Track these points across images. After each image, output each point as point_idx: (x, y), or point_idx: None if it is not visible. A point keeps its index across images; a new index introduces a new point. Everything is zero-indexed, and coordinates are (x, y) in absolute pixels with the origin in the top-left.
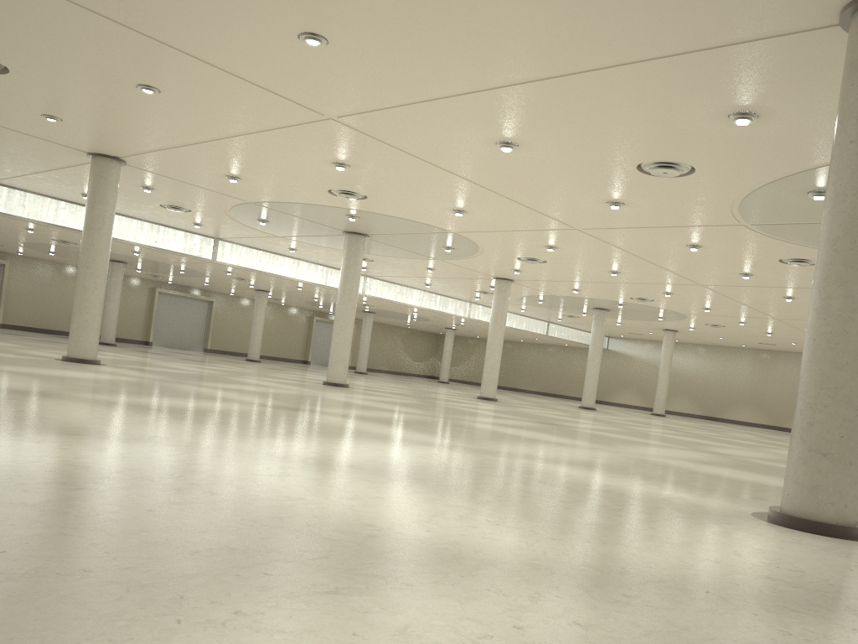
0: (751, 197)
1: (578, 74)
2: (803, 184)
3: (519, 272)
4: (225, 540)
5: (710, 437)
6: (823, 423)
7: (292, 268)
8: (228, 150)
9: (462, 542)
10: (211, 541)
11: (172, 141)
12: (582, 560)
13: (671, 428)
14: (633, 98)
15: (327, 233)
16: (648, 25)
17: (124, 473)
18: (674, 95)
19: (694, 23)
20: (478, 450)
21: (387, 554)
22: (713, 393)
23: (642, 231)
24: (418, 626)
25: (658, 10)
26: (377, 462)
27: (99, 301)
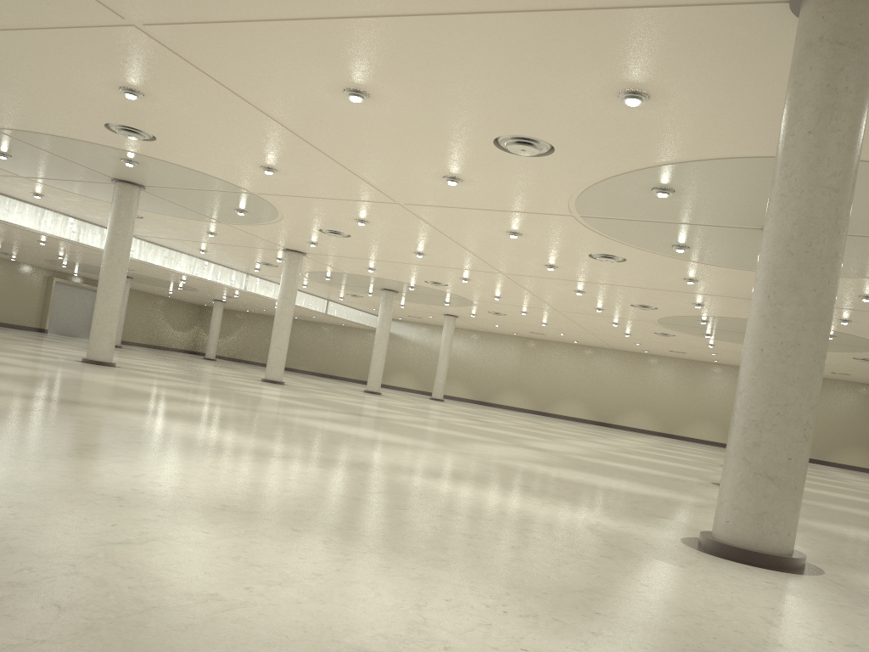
0: (595, 187)
1: (478, 14)
2: (653, 179)
3: (316, 246)
4: None
5: (508, 427)
6: (771, 443)
7: (34, 218)
8: None
9: None
10: None
11: None
12: None
13: (467, 417)
14: (527, 56)
15: (90, 179)
16: None
17: None
18: (573, 59)
19: None
20: (339, 462)
21: None
22: (485, 379)
23: (468, 213)
24: None
25: None
26: (250, 495)
27: None
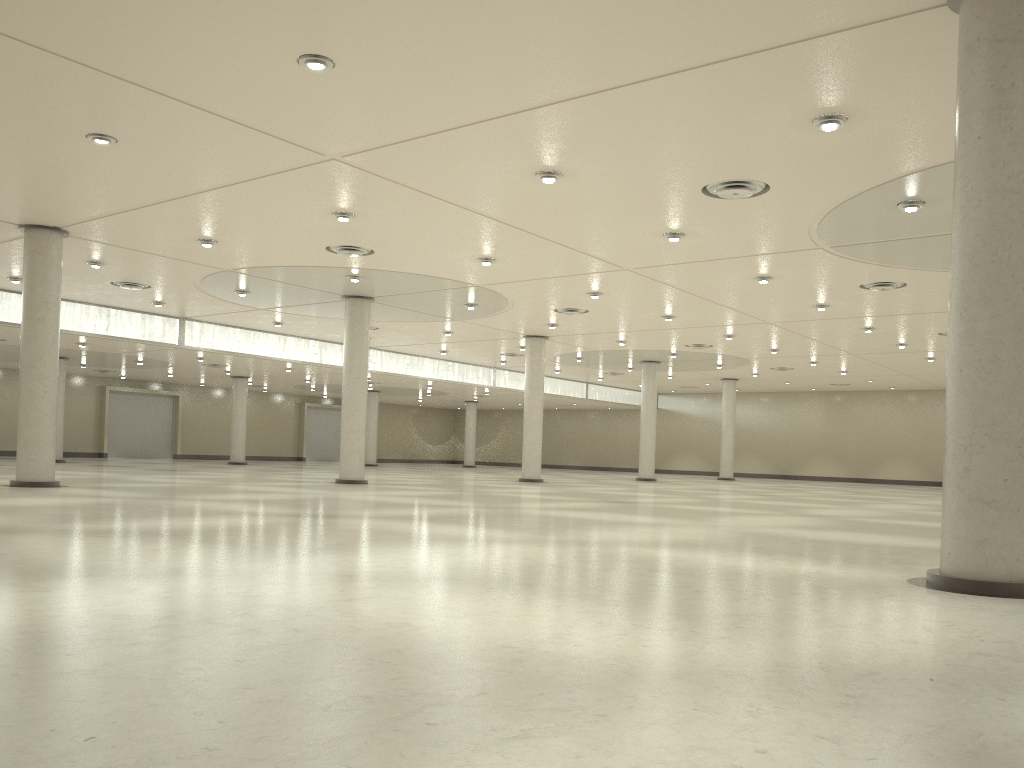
0: (832, 215)
1: (639, 83)
2: (893, 194)
3: (556, 327)
4: (352, 687)
5: (799, 498)
6: (982, 466)
7: (278, 347)
8: (201, 208)
9: (624, 654)
10: (336, 690)
11: (130, 202)
12: (771, 659)
13: (751, 493)
14: (703, 108)
15: (322, 300)
16: (725, 19)
17: (176, 617)
18: (750, 100)
19: (779, 14)
20: (563, 542)
21: (551, 680)
22: (784, 447)
23: (703, 266)
24: (650, 766)
25: (737, 0)
26: (461, 569)
27: (51, 408)
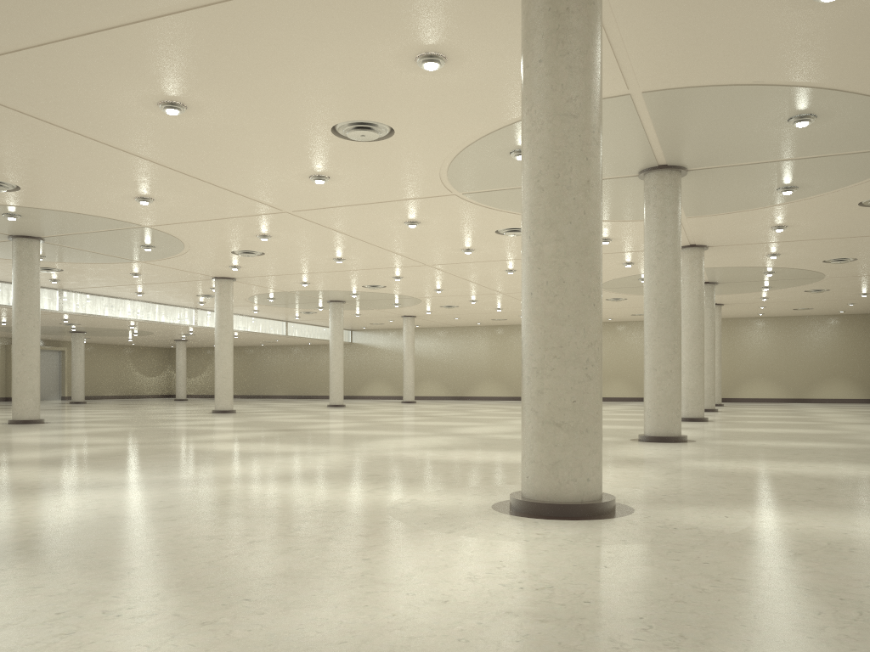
0: (457, 161)
1: (230, 1)
2: (505, 142)
3: (239, 269)
4: None
5: (457, 417)
6: (553, 388)
7: None
8: None
9: None
10: None
11: None
12: None
13: (419, 414)
14: (305, 37)
15: None
16: None
17: None
18: (350, 31)
19: None
20: (169, 482)
21: None
22: (458, 373)
23: (356, 210)
24: None
25: None
26: None
27: None
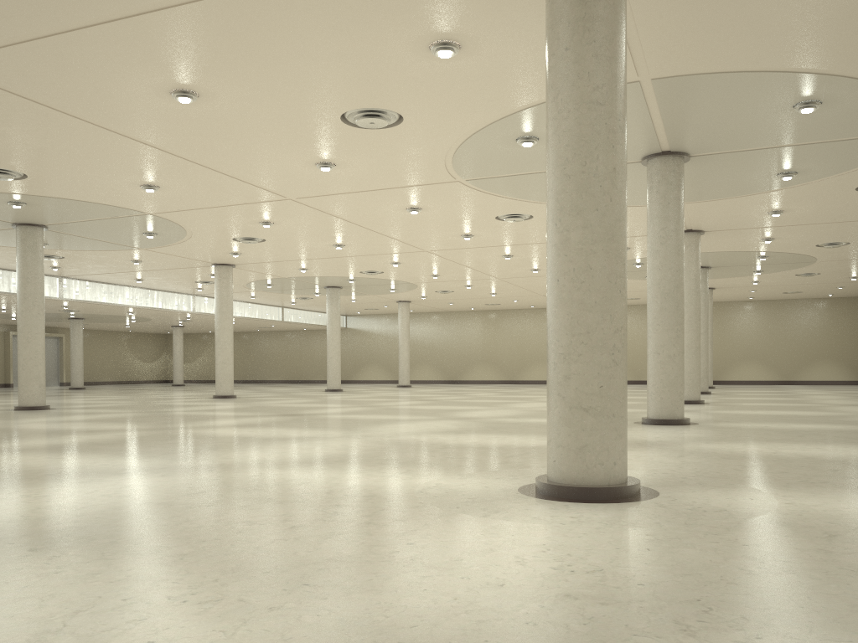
0: (463, 148)
1: None
2: (512, 129)
3: (239, 255)
4: None
5: (456, 401)
6: (580, 374)
7: None
8: None
9: None
10: None
11: None
12: None
13: (418, 398)
14: (322, 25)
15: None
16: None
17: None
18: (366, 19)
19: None
20: (193, 468)
21: None
22: (452, 358)
23: (359, 196)
24: None
25: None
26: (26, 520)
27: None
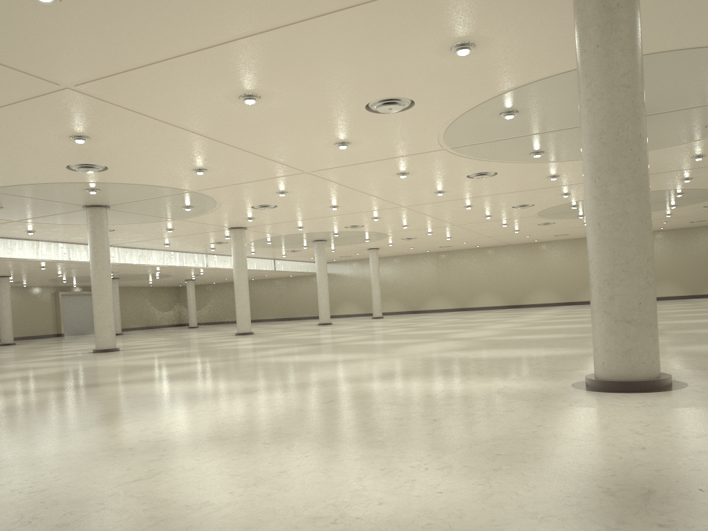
0: (455, 123)
1: (324, 16)
2: (498, 106)
3: (253, 220)
4: None
5: (436, 326)
6: (622, 294)
7: (32, 250)
8: None
9: (430, 507)
10: None
11: None
12: (557, 489)
13: (402, 326)
14: (372, 37)
15: (66, 210)
16: None
17: None
18: (407, 31)
19: None
20: (299, 385)
21: None
22: (412, 292)
23: (362, 167)
24: None
25: None
26: (230, 425)
27: None
